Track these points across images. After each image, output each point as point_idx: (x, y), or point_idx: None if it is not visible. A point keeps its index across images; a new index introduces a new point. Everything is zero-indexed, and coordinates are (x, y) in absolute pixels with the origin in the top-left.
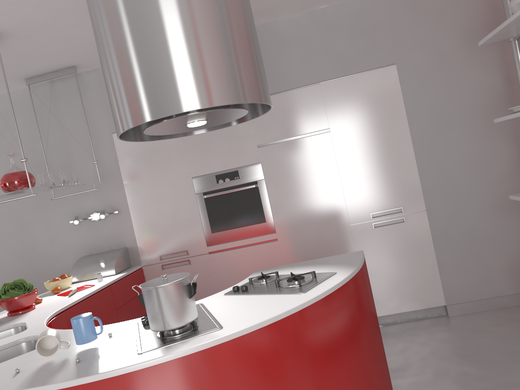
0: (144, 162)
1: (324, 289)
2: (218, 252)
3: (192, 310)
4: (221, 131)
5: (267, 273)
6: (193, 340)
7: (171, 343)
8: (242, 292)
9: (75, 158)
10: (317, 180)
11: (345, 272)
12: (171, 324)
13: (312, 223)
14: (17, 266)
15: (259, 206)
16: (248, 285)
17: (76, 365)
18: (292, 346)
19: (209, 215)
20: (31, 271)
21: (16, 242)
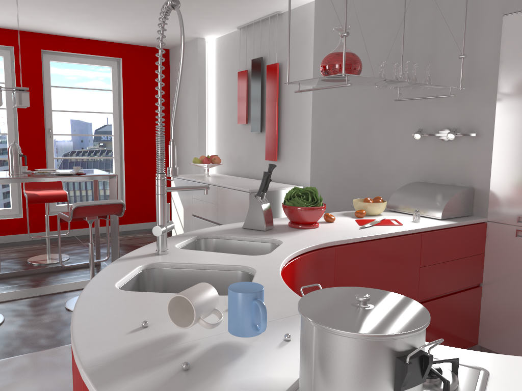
0: None
1: None
2: None
3: None
4: None
5: None
6: None
7: None
8: None
9: (441, 50)
10: None
11: None
12: None
13: None
14: (349, 170)
15: None
16: None
17: (173, 375)
18: None
19: None
20: (361, 181)
21: (355, 144)
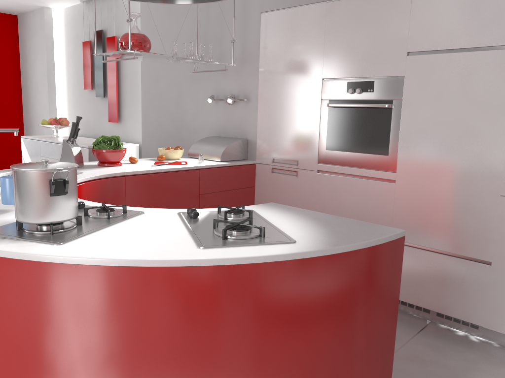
0: (282, 51)
1: (223, 256)
2: (327, 173)
3: (50, 210)
4: (368, 26)
5: (239, 209)
6: (19, 244)
7: (7, 236)
8: (188, 218)
9: (226, 35)
10: (473, 118)
11: (301, 248)
12: (21, 216)
13: (445, 175)
14: (169, 129)
15: (385, 133)
16: (215, 213)
17: None
18: (128, 307)
19: (329, 128)
20: (178, 137)
21: (173, 107)
